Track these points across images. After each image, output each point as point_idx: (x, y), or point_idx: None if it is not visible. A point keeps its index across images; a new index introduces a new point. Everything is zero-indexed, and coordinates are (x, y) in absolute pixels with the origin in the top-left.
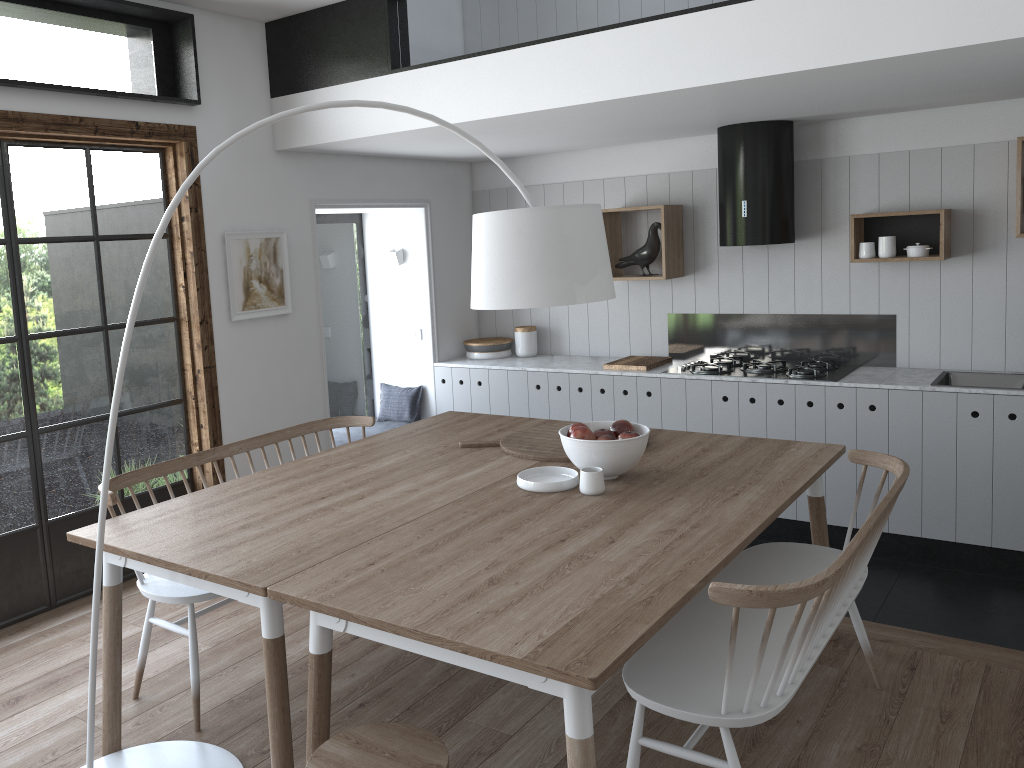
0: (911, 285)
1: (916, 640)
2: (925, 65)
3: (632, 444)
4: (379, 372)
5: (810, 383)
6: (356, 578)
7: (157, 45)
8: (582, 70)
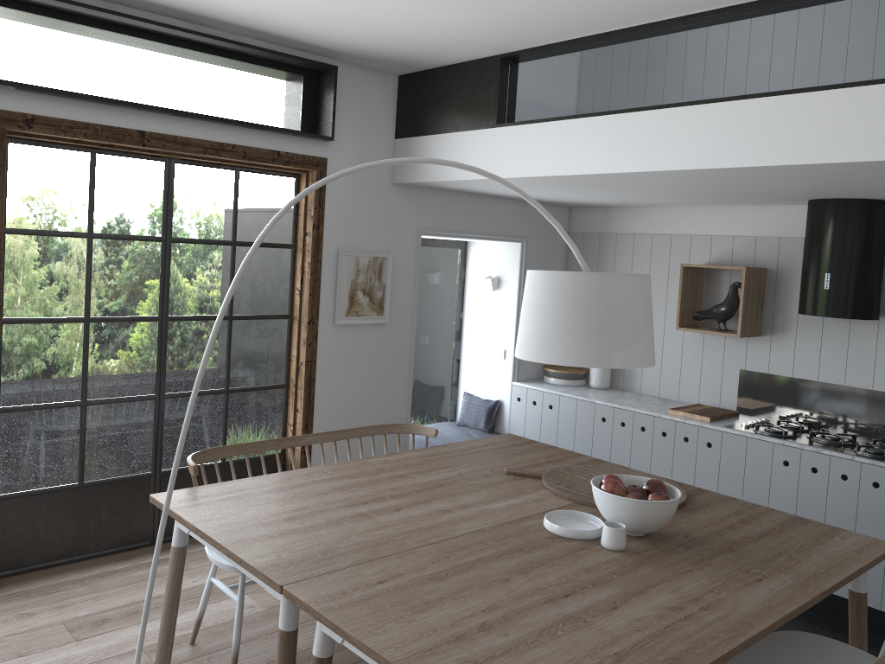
0: None
1: None
2: None
3: (659, 507)
4: (464, 382)
5: (878, 464)
6: (362, 594)
7: (306, 89)
8: (666, 140)
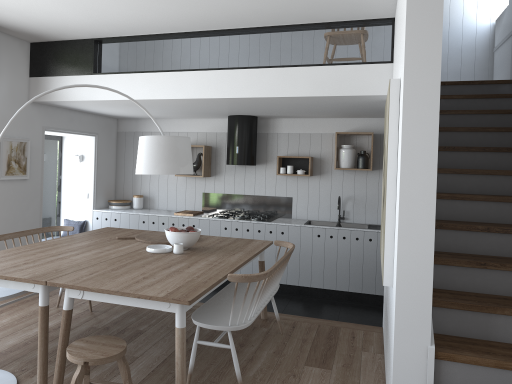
0: (298, 185)
1: (295, 318)
2: (305, 101)
3: (195, 234)
4: (64, 213)
5: (259, 222)
6: (86, 278)
7: None
8: (179, 85)
